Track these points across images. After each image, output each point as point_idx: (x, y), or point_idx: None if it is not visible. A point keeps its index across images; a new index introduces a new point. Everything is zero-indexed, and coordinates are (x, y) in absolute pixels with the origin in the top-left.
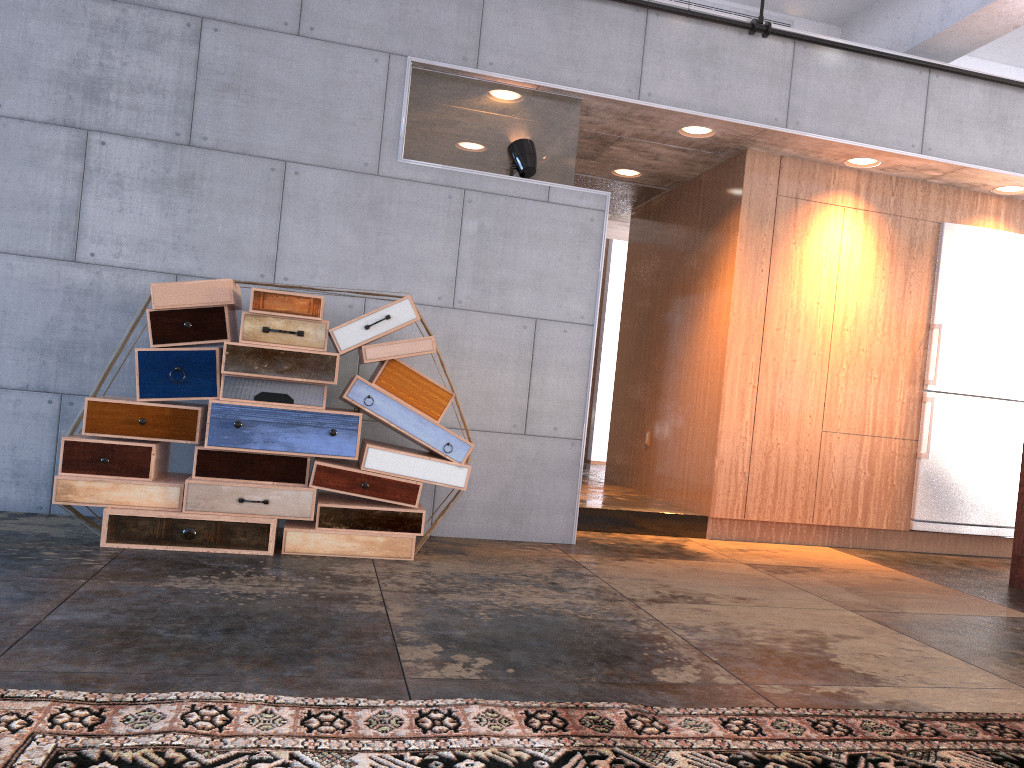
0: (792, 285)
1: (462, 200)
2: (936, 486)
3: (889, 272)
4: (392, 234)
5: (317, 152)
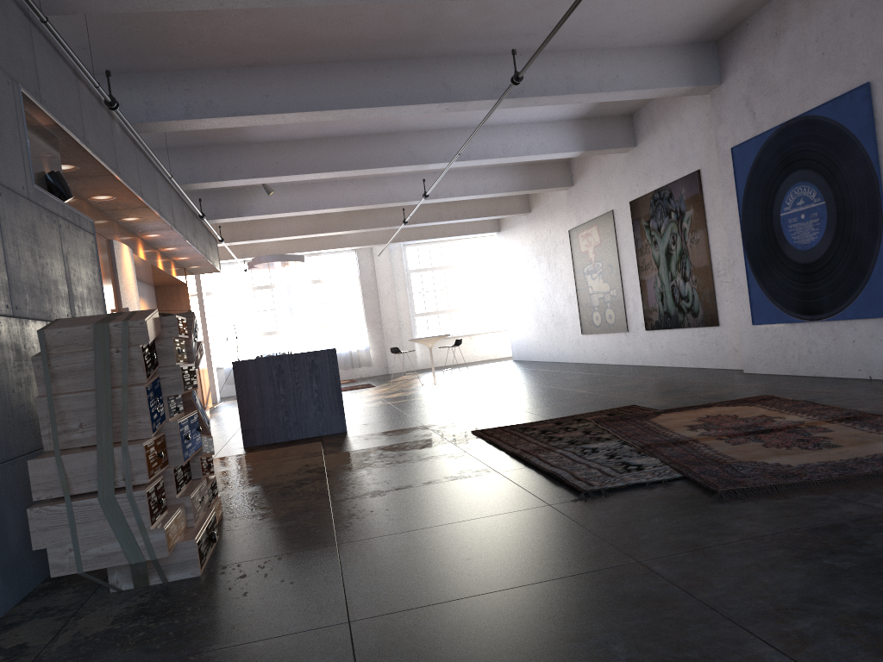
0: None
1: (58, 225)
2: None
3: (105, 274)
4: (44, 257)
5: (4, 172)
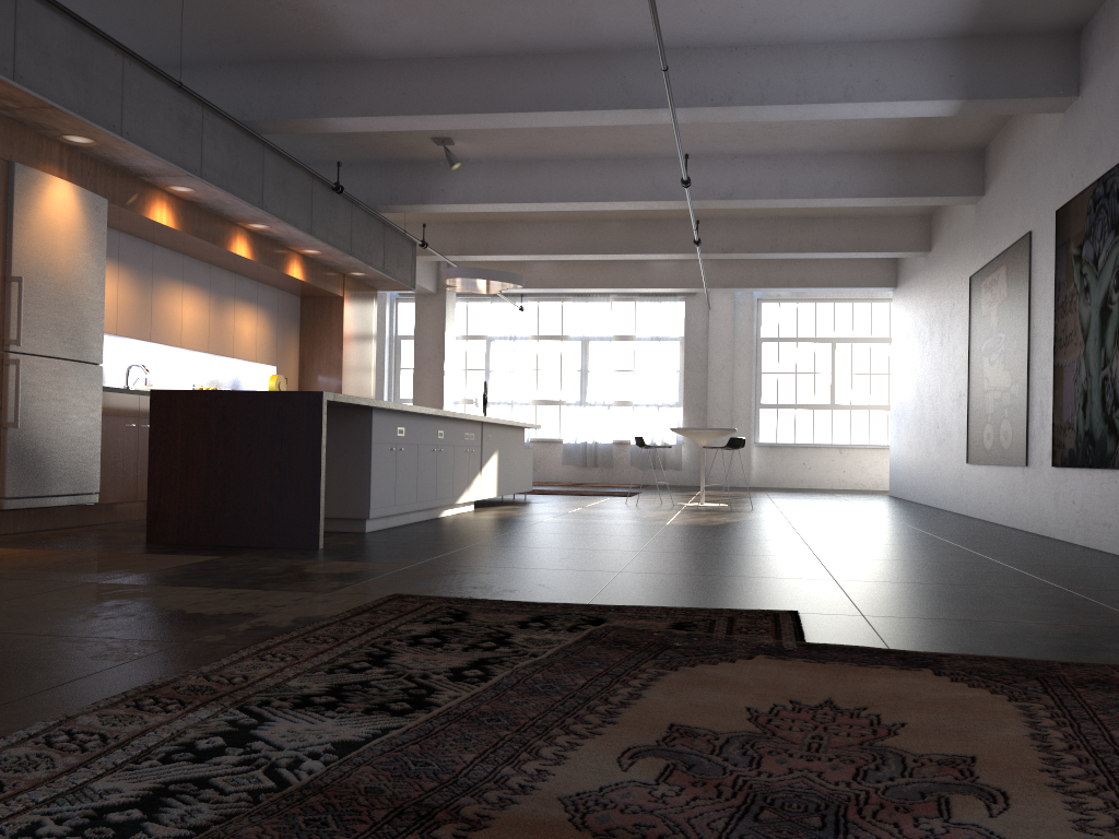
0: None
1: None
2: (25, 458)
3: None
4: None
5: None
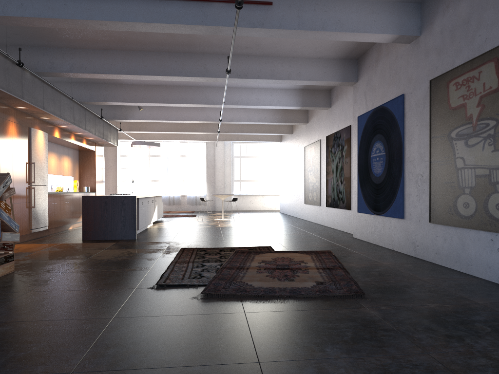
0: (4, 151)
1: None
2: (35, 216)
3: (22, 145)
4: None
5: None
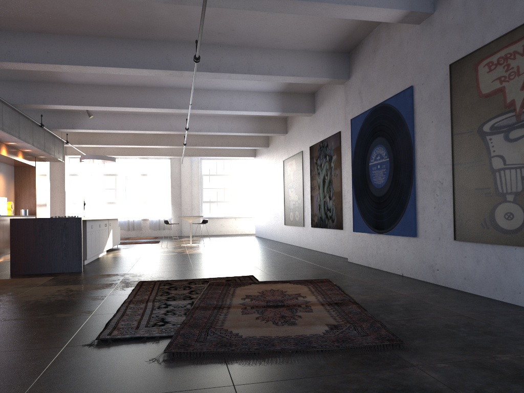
0: None
1: None
2: None
3: None
4: None
5: None
